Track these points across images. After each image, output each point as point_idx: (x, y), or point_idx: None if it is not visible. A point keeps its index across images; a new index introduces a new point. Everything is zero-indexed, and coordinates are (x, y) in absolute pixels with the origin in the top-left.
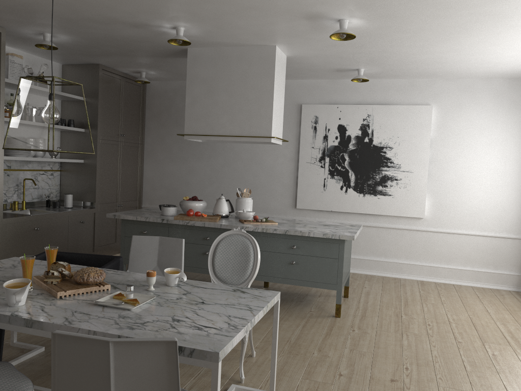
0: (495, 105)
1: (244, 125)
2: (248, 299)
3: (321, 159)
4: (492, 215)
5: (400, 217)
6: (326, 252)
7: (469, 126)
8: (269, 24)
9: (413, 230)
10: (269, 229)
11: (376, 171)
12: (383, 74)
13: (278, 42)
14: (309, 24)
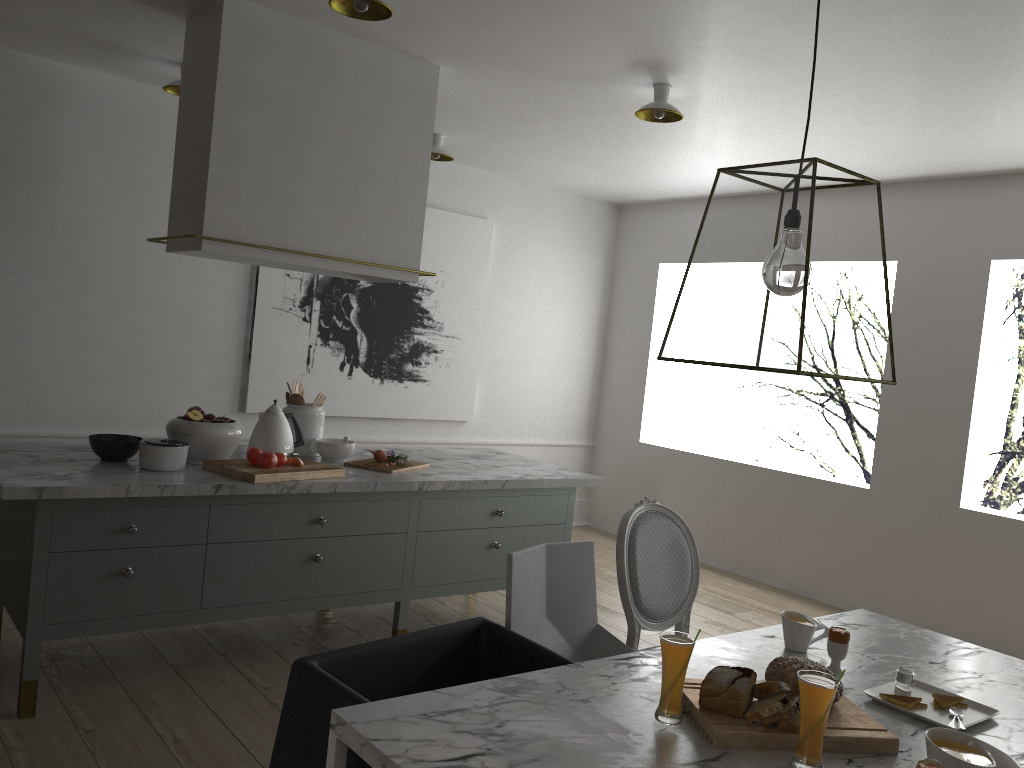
0: (565, 236)
1: (363, 236)
2: (912, 635)
3: (304, 303)
4: (553, 411)
5: (435, 421)
6: (548, 514)
7: (535, 264)
8: (554, 43)
9: (453, 444)
10: (475, 483)
11: (404, 335)
12: (446, 150)
13: (464, 64)
14: (606, 69)
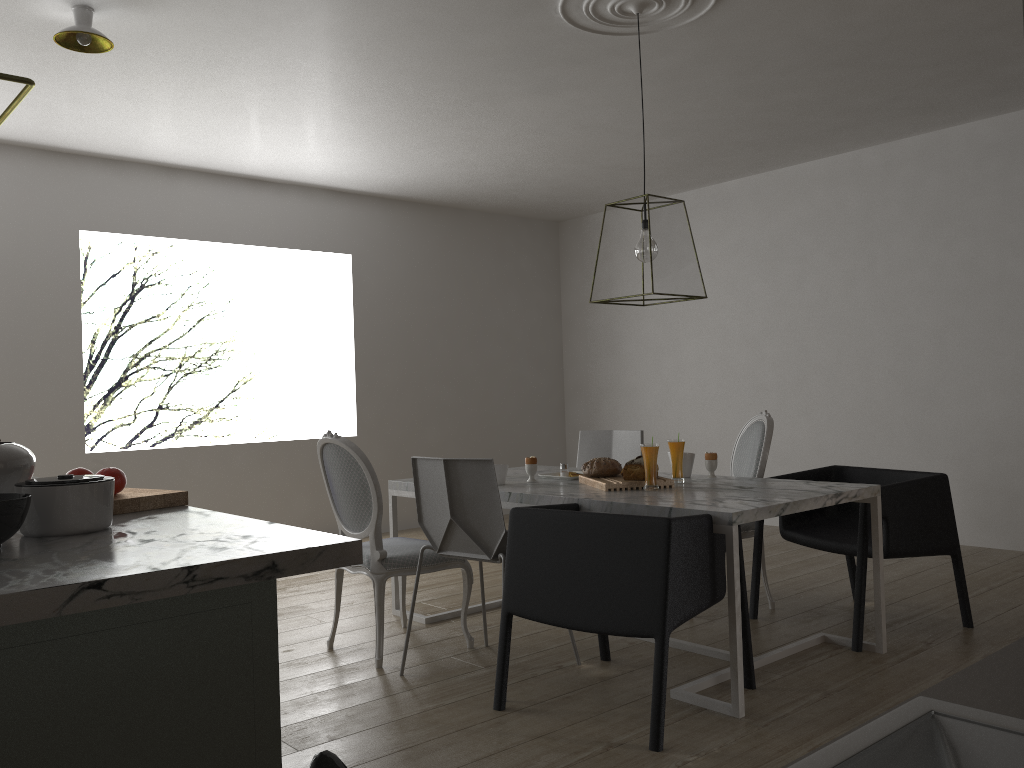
0: None
1: None
2: None
3: None
4: None
5: None
6: None
7: None
8: None
9: None
10: None
11: None
12: None
13: None
14: None
